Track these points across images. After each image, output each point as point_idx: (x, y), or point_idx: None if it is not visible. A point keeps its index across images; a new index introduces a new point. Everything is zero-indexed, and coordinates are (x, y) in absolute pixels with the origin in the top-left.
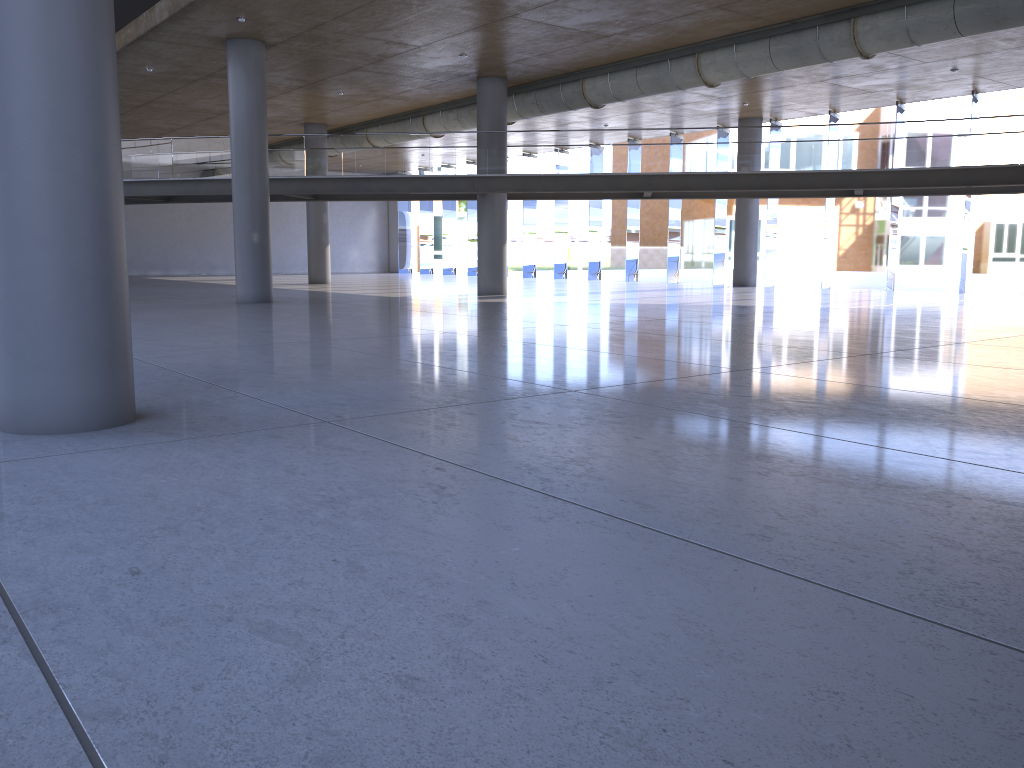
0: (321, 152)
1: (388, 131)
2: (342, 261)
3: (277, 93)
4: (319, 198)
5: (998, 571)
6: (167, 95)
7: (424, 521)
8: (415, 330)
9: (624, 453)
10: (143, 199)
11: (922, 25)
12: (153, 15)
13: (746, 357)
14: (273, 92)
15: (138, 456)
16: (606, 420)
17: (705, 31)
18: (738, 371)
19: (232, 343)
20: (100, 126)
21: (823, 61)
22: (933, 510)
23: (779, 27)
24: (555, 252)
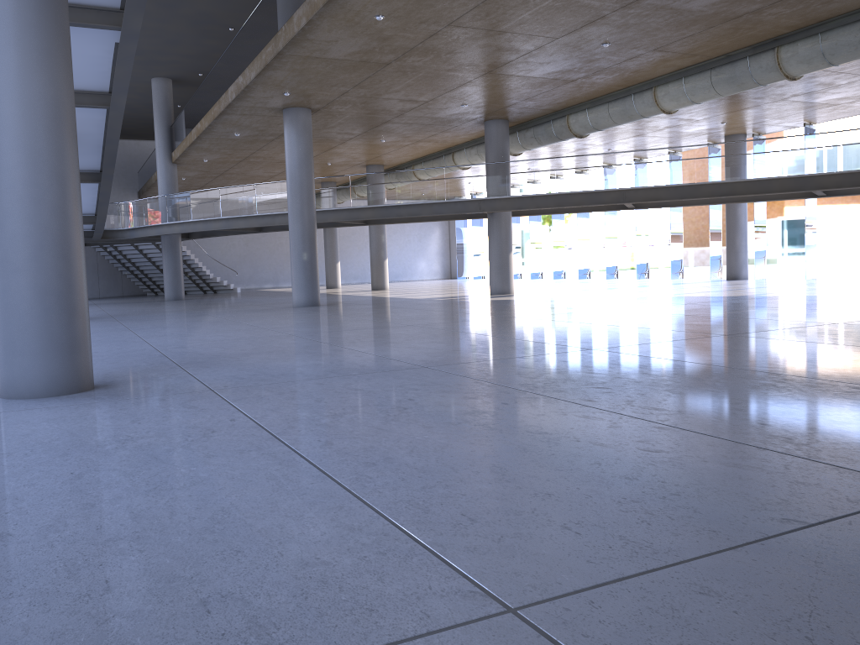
0: (362, 187)
1: (428, 167)
2: (412, 271)
3: (335, 144)
4: (368, 223)
5: (496, 488)
6: (257, 152)
7: (165, 451)
8: (389, 324)
9: (379, 410)
10: (241, 230)
11: (835, 48)
12: (227, 96)
13: (616, 339)
14: (332, 144)
15: (56, 412)
16: (410, 387)
17: (654, 69)
18: (587, 350)
19: (239, 337)
20: (59, 190)
21: (757, 85)
22: (533, 449)
23: (717, 60)
24: (586, 256)
